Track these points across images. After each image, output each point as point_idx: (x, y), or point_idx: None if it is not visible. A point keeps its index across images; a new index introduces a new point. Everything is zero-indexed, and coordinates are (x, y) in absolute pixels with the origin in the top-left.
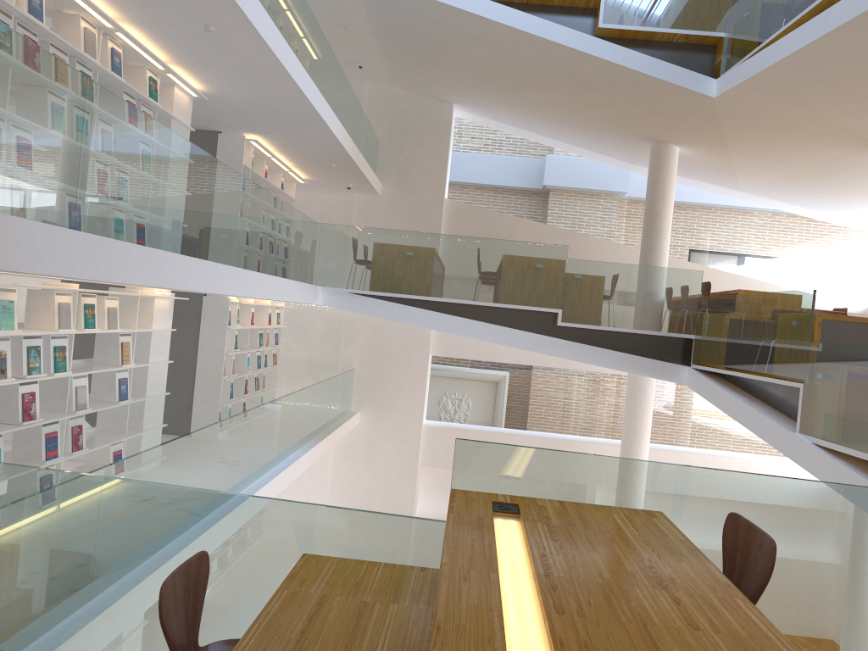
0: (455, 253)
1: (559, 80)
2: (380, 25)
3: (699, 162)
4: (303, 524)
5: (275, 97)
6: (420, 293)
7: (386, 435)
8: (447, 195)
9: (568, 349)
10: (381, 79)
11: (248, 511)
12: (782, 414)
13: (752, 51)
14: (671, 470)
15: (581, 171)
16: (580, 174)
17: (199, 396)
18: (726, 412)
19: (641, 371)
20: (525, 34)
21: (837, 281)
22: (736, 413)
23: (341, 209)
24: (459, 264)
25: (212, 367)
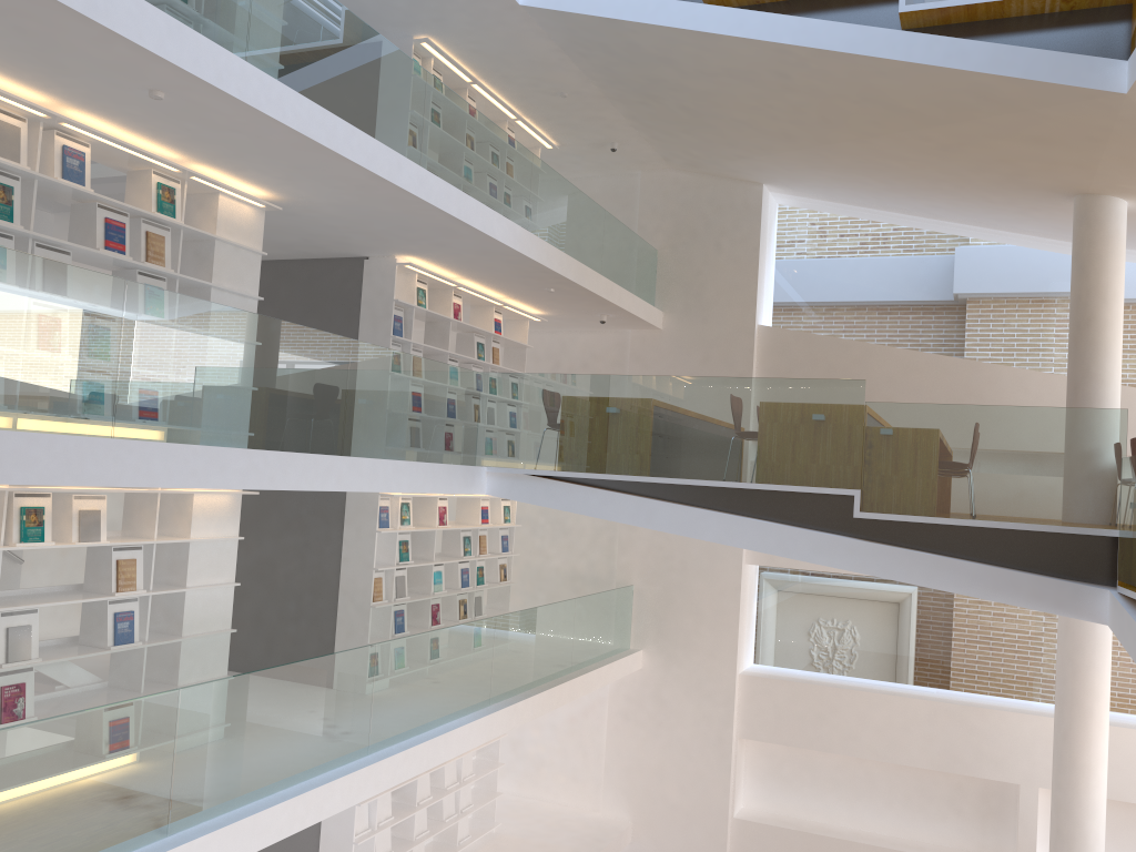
0: (679, 404)
1: (870, 115)
2: (603, 82)
3: None
4: None
5: (363, 192)
6: (628, 471)
7: (683, 687)
8: (764, 320)
9: (875, 559)
10: (655, 163)
11: None
12: None
13: None
14: None
15: (978, 263)
16: (977, 267)
17: (343, 630)
18: None
19: (1015, 598)
20: (780, 47)
21: None
22: None
23: (610, 354)
24: (687, 422)
25: (358, 588)
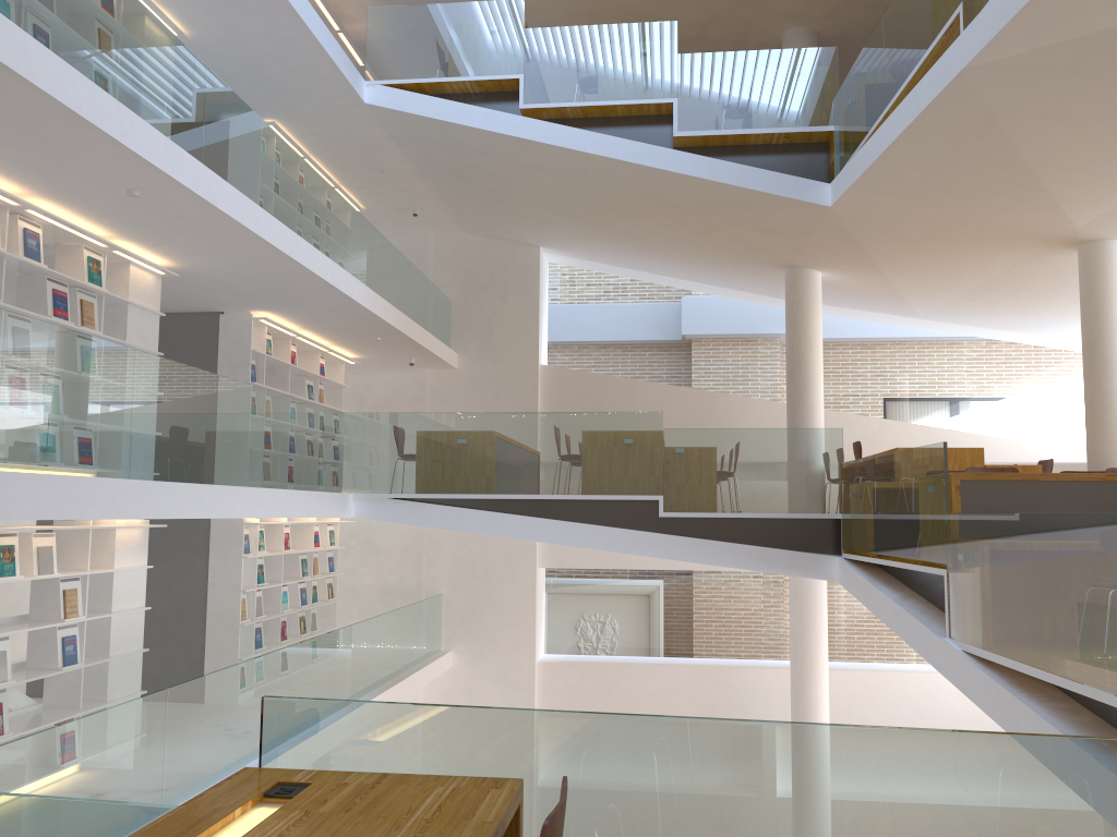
0: (519, 434)
1: (644, 205)
2: (421, 163)
3: (853, 287)
4: (78, 829)
5: (260, 264)
6: (479, 491)
7: (490, 678)
8: (543, 360)
9: (676, 547)
10: (447, 226)
11: (12, 816)
12: (941, 613)
13: (859, 144)
14: (537, 719)
15: (711, 314)
16: (710, 317)
17: (212, 648)
18: (877, 615)
19: (776, 568)
20: (584, 154)
21: (1067, 423)
22: (886, 615)
23: (411, 391)
24: (526, 449)
25: (226, 609)
